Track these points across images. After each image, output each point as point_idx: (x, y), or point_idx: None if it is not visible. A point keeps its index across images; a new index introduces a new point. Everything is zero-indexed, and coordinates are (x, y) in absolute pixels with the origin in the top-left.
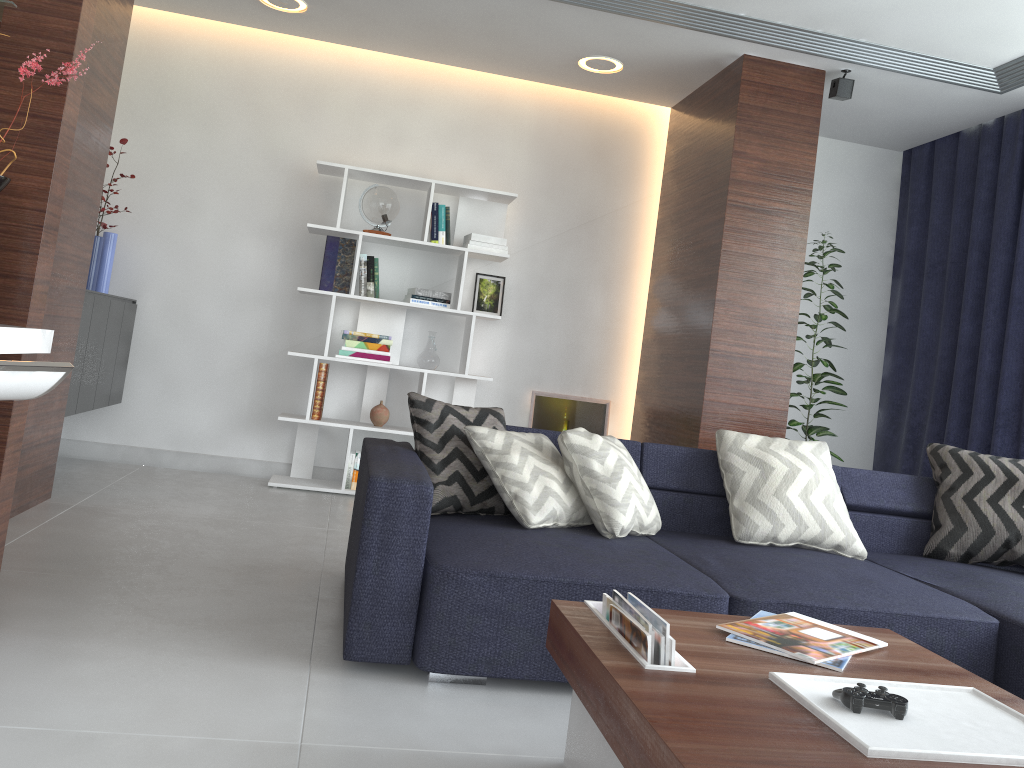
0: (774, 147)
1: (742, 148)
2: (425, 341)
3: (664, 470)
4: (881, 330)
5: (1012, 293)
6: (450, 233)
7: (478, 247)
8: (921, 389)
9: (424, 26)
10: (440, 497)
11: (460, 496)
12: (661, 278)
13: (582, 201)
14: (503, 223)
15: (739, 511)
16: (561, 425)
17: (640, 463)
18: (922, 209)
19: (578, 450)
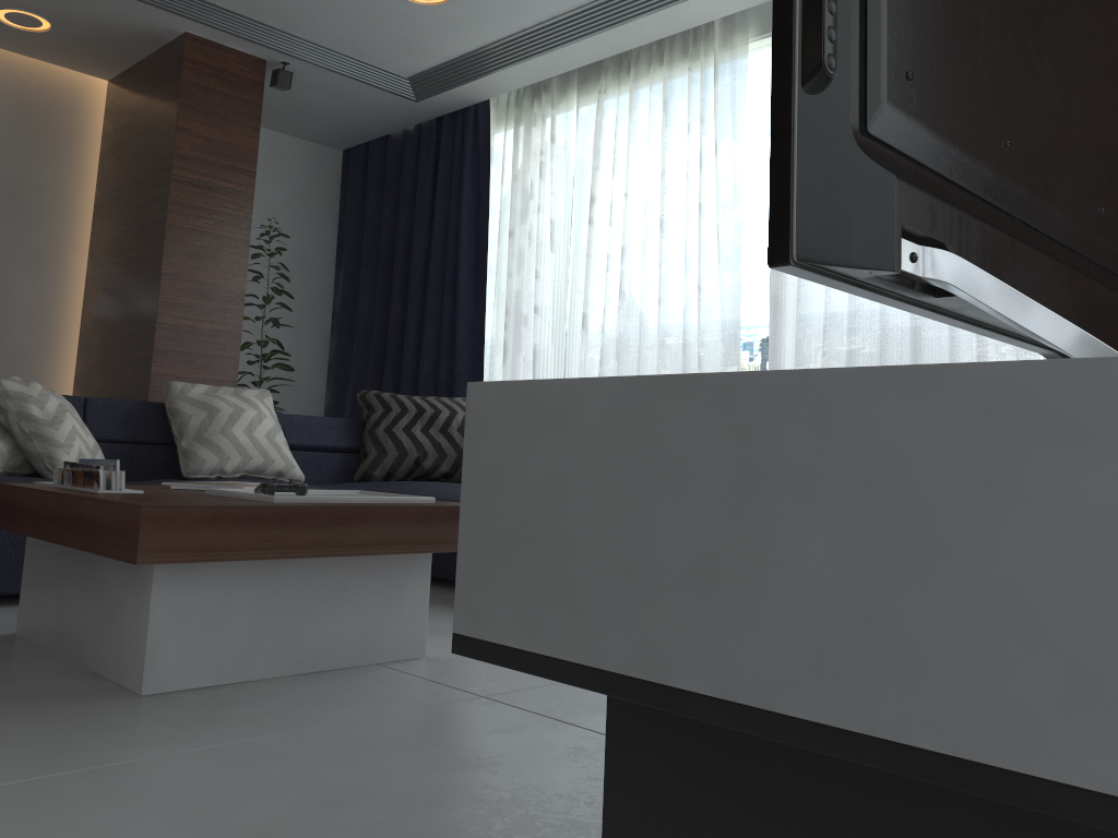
0: (219, 127)
1: (186, 124)
2: None
3: (110, 423)
4: (327, 316)
5: (429, 274)
6: None
7: None
8: (362, 366)
9: None
10: None
11: None
12: (101, 258)
13: (3, 172)
14: None
15: (188, 450)
16: None
17: (84, 418)
18: (360, 204)
19: (14, 396)
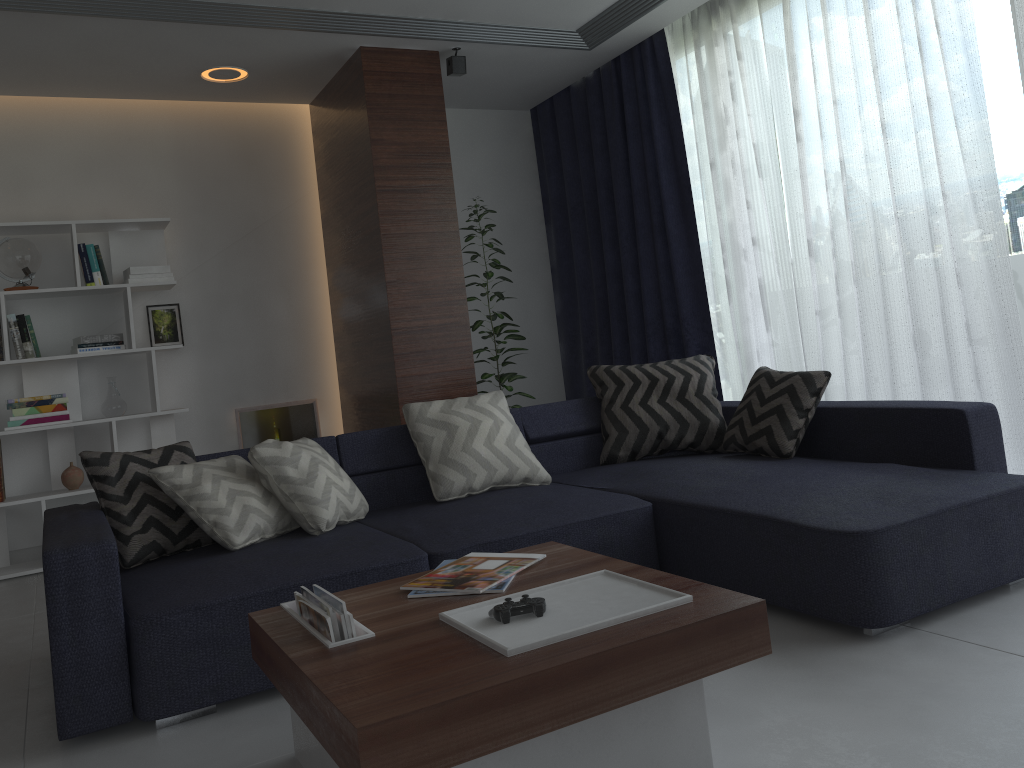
0: (408, 129)
1: (379, 135)
2: (107, 388)
3: (363, 455)
4: (546, 273)
5: (636, 220)
6: (107, 271)
7: (141, 280)
8: (588, 318)
9: (19, 62)
10: (138, 547)
11: (160, 540)
12: (336, 270)
13: (242, 211)
14: (163, 249)
15: (435, 473)
16: (273, 435)
17: (339, 455)
18: (555, 159)
19: (270, 461)
